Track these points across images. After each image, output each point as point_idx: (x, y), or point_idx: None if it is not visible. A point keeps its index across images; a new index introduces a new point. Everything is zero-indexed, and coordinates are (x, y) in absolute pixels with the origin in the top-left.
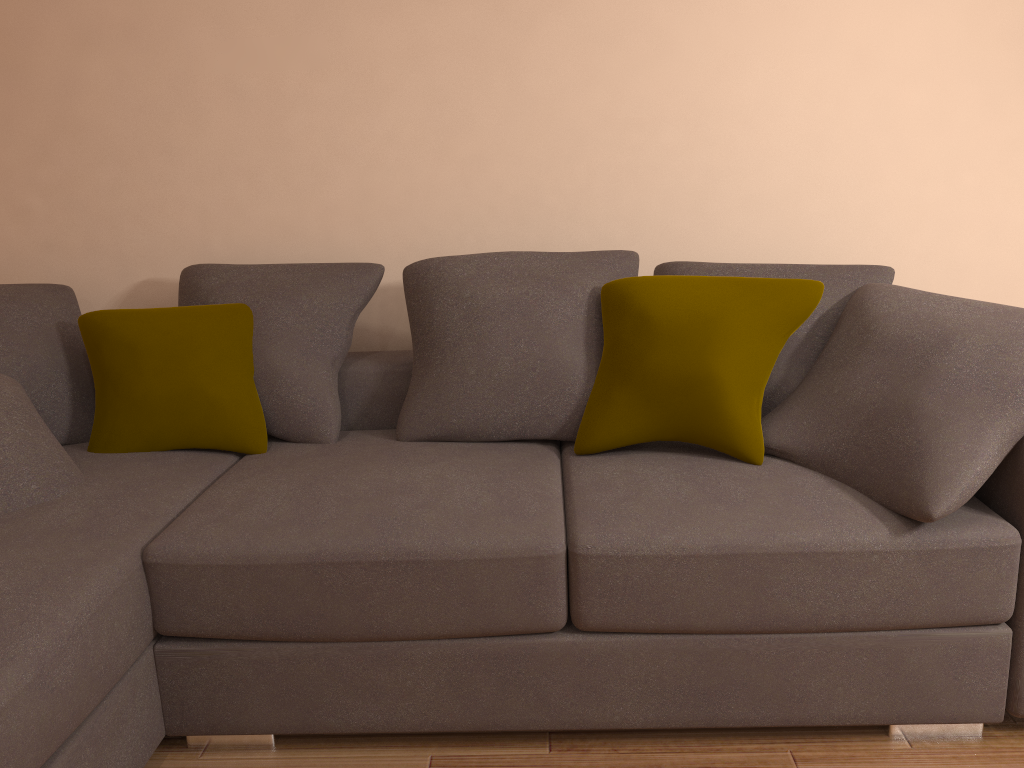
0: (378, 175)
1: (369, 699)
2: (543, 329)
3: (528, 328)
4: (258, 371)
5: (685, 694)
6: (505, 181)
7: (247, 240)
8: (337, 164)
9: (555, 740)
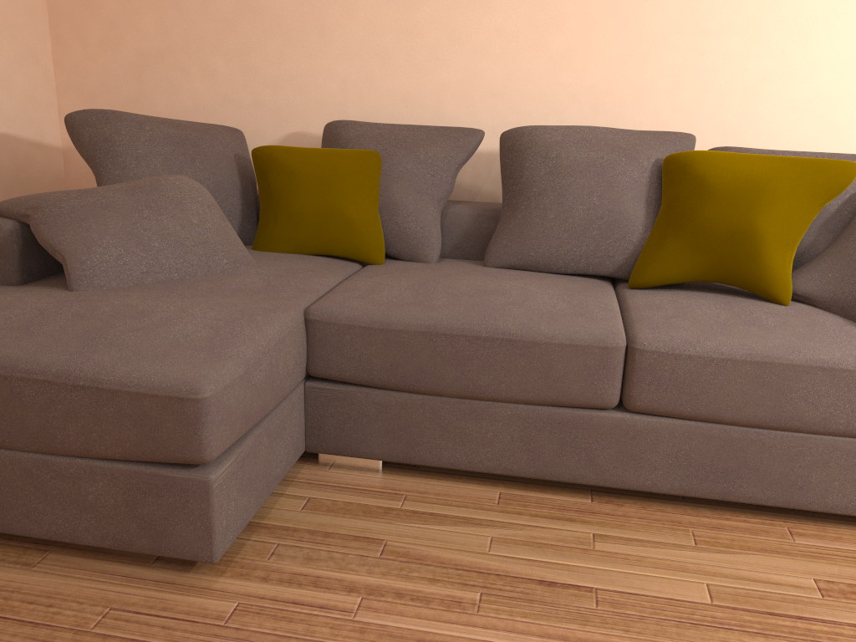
0: (484, 61)
1: (458, 443)
2: (613, 187)
3: (601, 185)
4: (382, 202)
5: (706, 471)
6: (586, 73)
7: (375, 106)
8: (452, 50)
9: (595, 495)
